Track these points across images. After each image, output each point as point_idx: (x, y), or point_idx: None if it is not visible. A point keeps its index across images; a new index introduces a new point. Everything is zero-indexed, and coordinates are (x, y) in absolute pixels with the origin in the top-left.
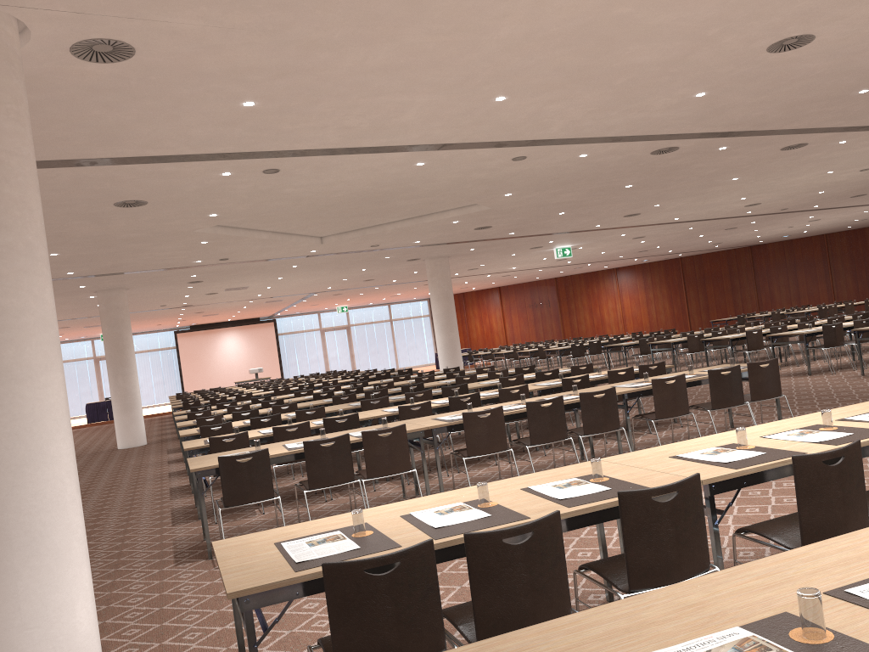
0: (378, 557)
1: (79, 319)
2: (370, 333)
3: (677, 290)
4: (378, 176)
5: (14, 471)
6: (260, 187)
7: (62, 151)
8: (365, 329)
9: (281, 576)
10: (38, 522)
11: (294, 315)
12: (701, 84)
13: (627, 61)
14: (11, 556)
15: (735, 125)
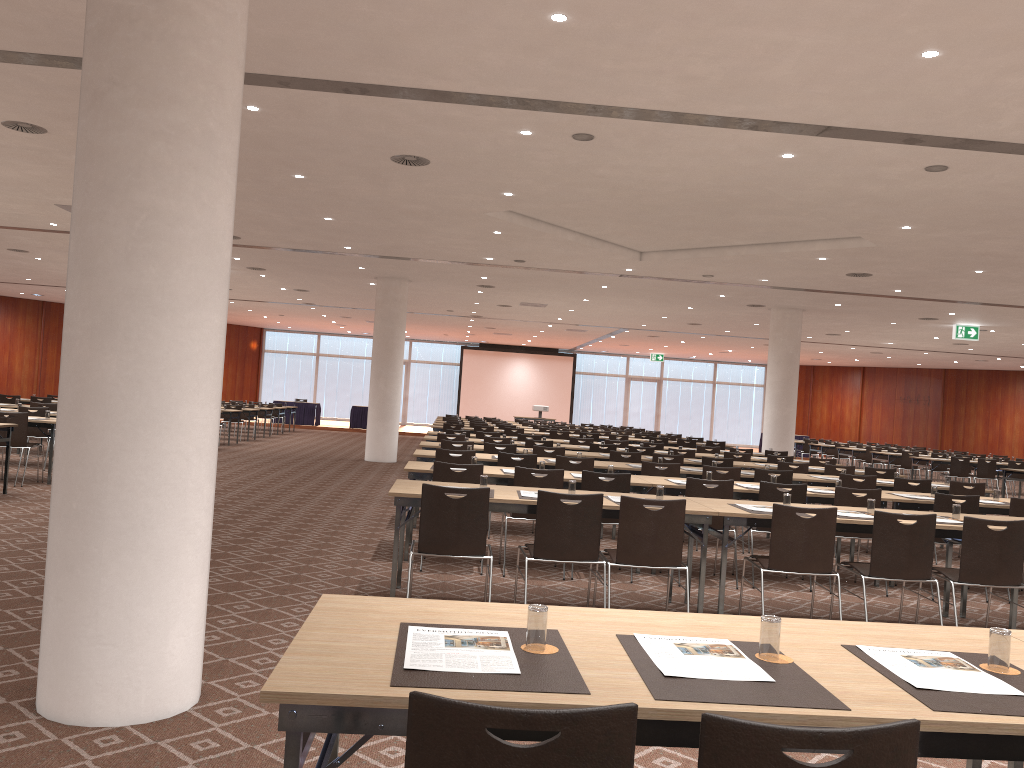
0: (518, 711)
1: (360, 310)
2: (685, 392)
3: None
4: (726, 167)
5: (125, 430)
6: (568, 160)
7: (326, 66)
8: (679, 387)
9: (362, 687)
10: (143, 506)
11: (599, 353)
12: None
13: None
14: (100, 542)
15: None
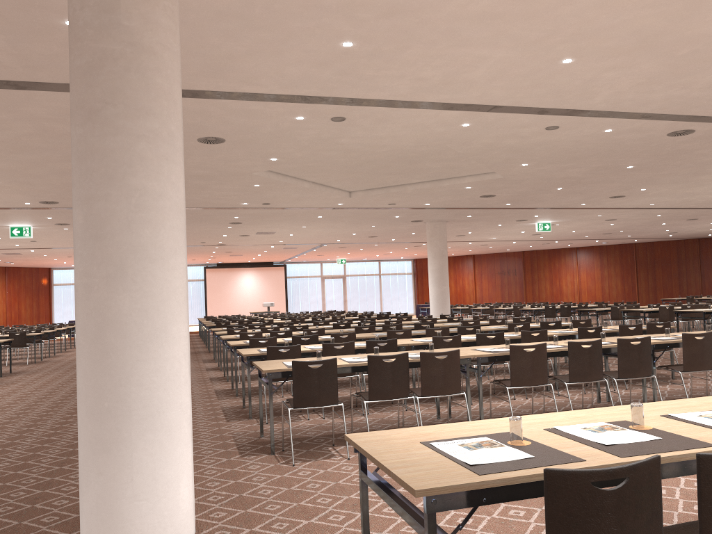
0: (606, 469)
1: None
2: (361, 283)
3: (629, 271)
4: (425, 133)
5: (139, 346)
6: (323, 134)
7: None
8: (358, 280)
9: (466, 478)
10: (156, 398)
11: (301, 262)
12: None
13: (701, 29)
14: (129, 428)
15: None
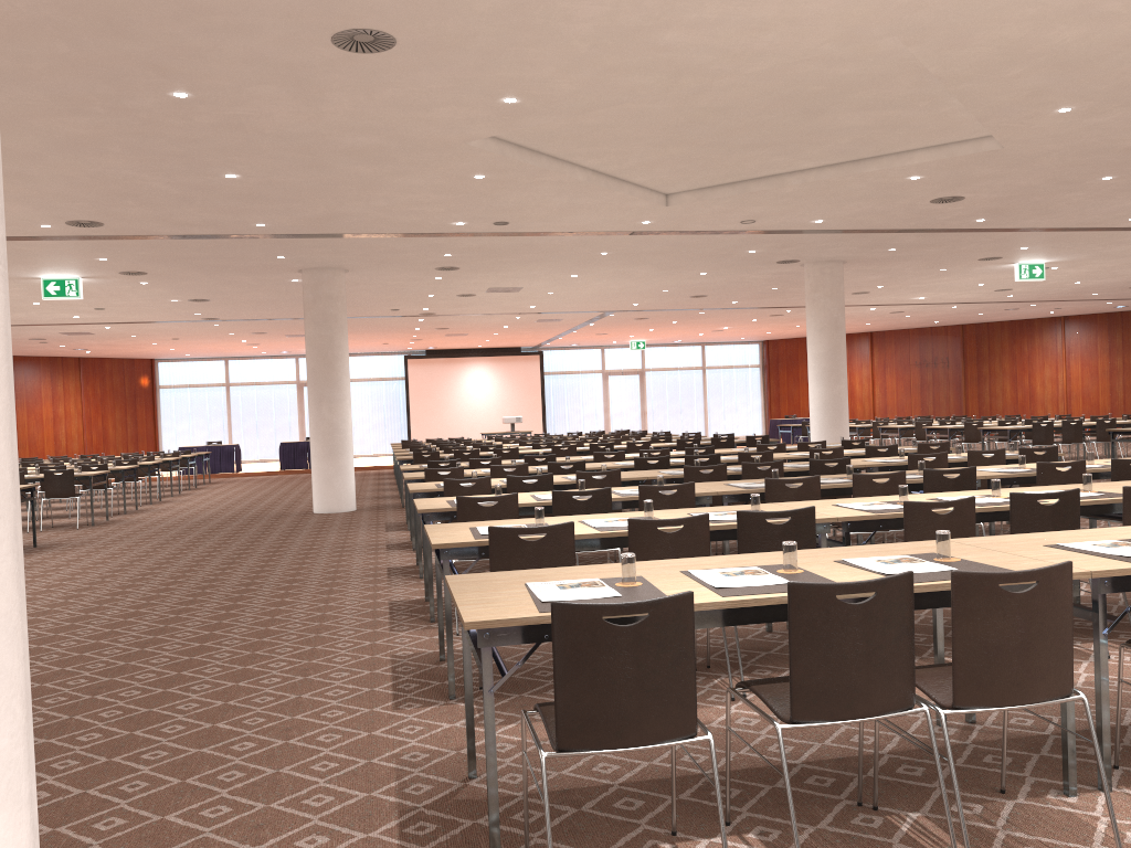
0: None
1: (278, 321)
2: (672, 383)
3: None
4: (869, 9)
5: None
6: (623, 17)
7: None
8: (665, 378)
9: None
10: None
11: (569, 348)
12: None
13: None
14: None
15: None
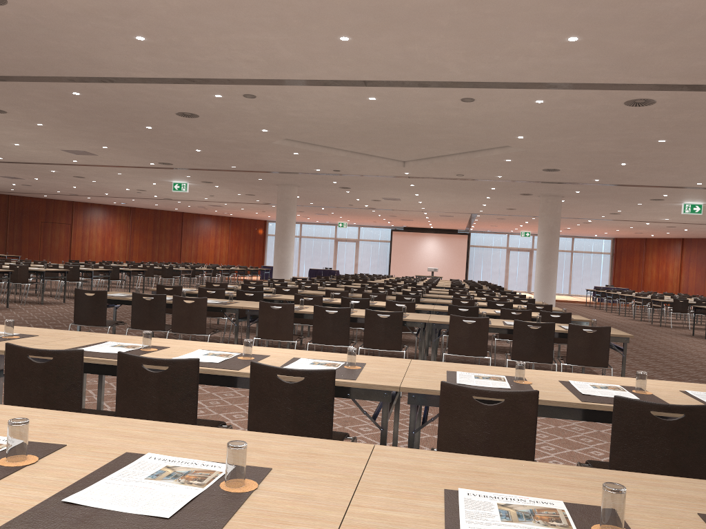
0: None
1: (301, 206)
2: None
3: None
4: (351, 107)
5: None
6: (264, 109)
7: (77, 70)
8: None
9: None
10: None
11: (487, 232)
12: (553, 27)
13: (415, 1)
14: None
15: (690, 77)
